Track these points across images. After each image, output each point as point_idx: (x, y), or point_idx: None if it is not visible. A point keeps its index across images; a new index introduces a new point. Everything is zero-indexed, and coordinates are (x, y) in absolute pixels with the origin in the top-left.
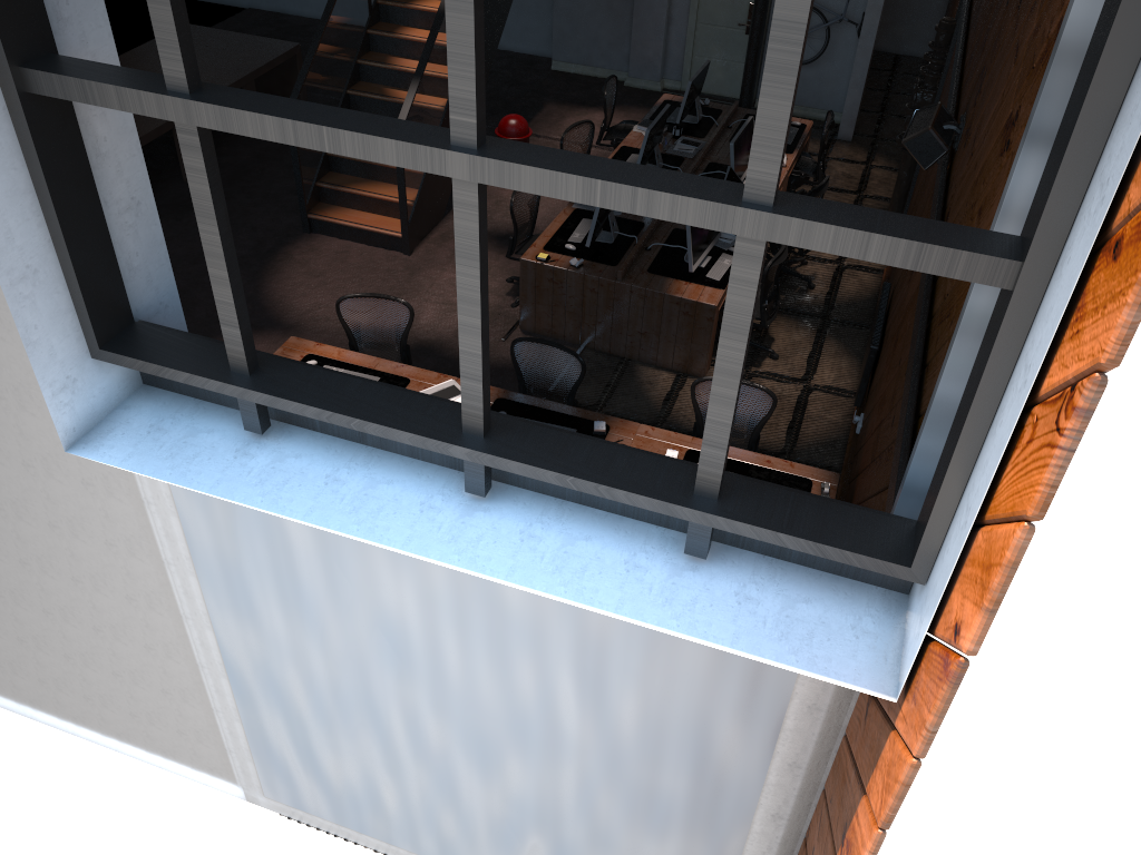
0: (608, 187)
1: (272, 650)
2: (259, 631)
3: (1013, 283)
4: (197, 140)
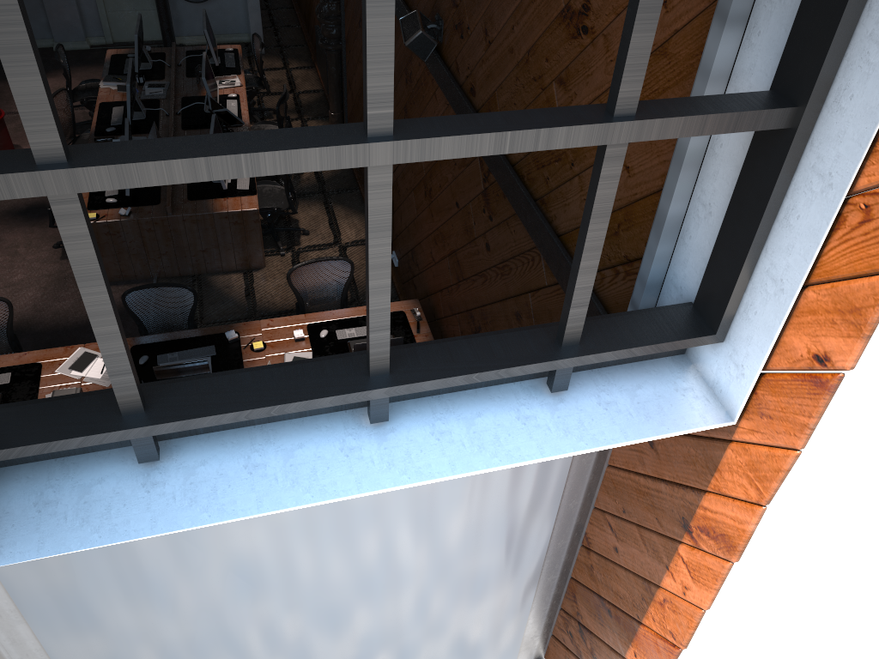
0: (517, 135)
1: (120, 644)
2: (104, 635)
3: (792, 122)
4: (78, 206)
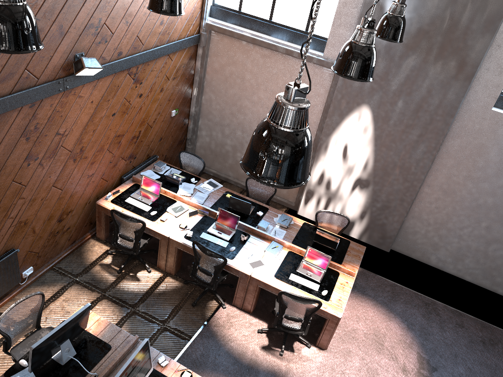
0: None
1: None
2: None
3: None
4: None
